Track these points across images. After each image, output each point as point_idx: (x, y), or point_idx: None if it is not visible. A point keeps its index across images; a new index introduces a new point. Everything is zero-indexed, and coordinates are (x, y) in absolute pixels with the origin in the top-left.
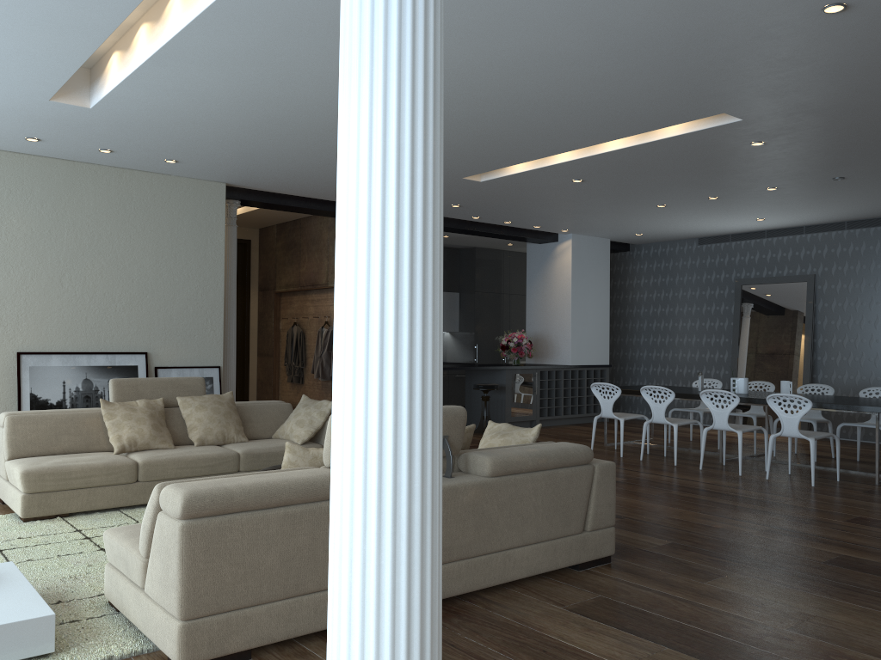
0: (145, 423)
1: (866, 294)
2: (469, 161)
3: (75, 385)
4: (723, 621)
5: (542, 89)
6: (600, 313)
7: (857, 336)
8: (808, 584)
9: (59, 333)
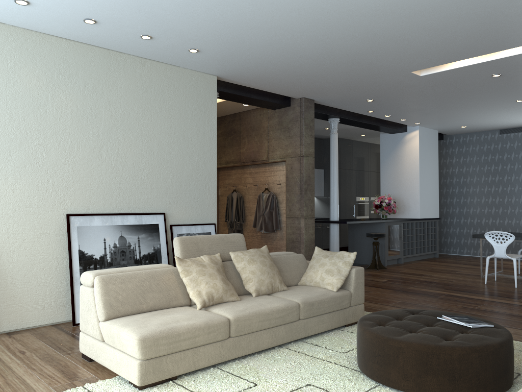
0: (216, 278)
1: None
2: (441, 53)
3: (113, 242)
4: None
5: None
6: (433, 182)
7: None
8: None
9: (99, 196)
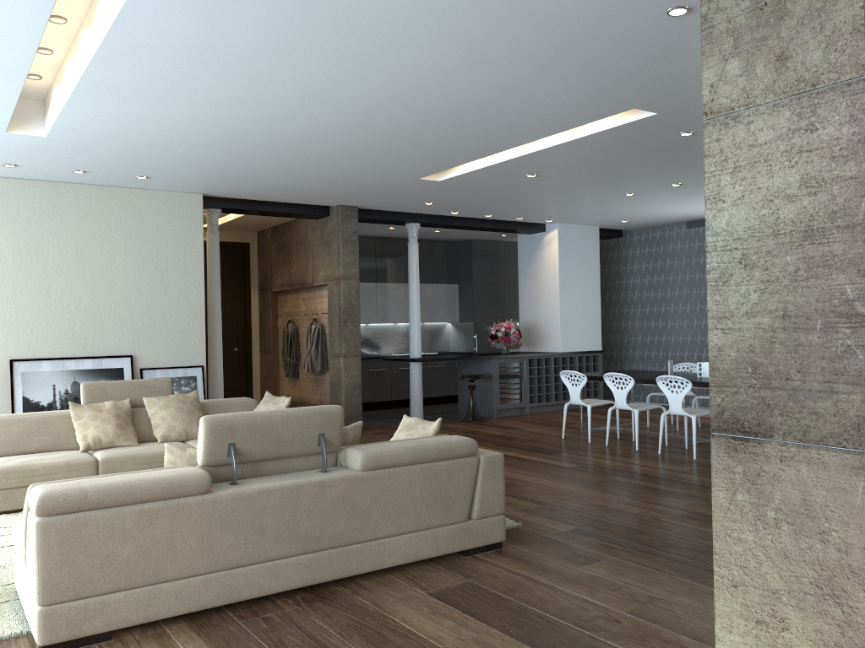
0: (110, 422)
1: None
2: (416, 163)
3: (64, 388)
4: (567, 605)
5: (445, 98)
6: (590, 300)
7: None
8: (678, 568)
9: (48, 340)
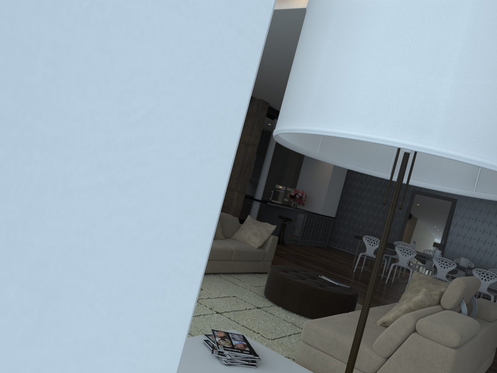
0: None
1: (481, 216)
2: None
3: None
4: None
5: None
6: (338, 189)
7: (471, 236)
8: None
9: None
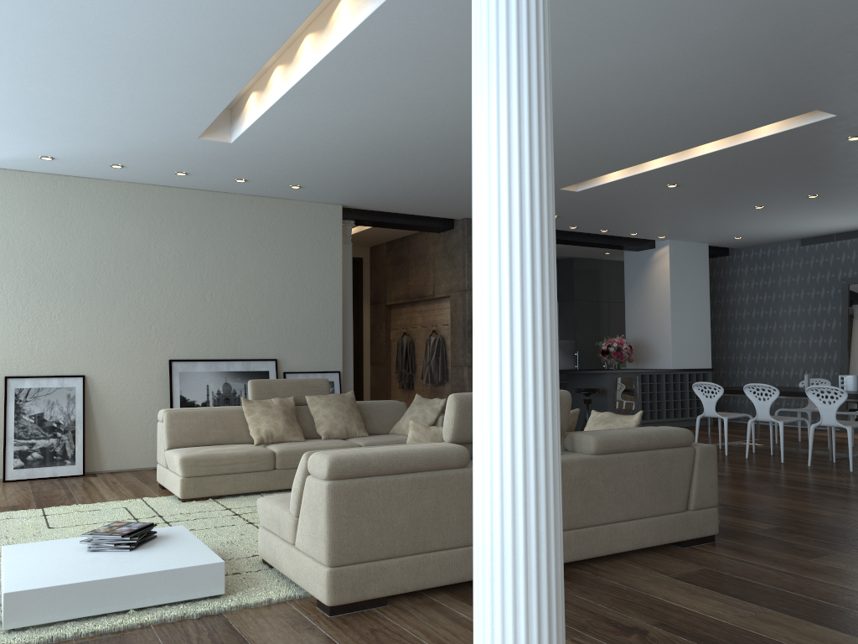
0: (280, 418)
1: None
2: (565, 172)
3: (216, 388)
4: (827, 591)
5: (634, 99)
6: (700, 317)
7: None
8: None
9: (203, 342)
